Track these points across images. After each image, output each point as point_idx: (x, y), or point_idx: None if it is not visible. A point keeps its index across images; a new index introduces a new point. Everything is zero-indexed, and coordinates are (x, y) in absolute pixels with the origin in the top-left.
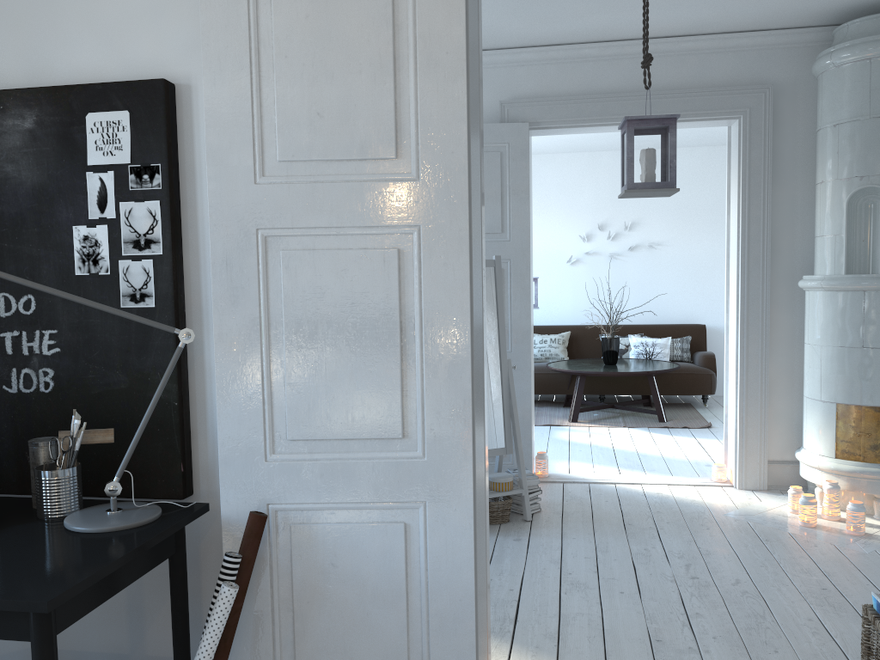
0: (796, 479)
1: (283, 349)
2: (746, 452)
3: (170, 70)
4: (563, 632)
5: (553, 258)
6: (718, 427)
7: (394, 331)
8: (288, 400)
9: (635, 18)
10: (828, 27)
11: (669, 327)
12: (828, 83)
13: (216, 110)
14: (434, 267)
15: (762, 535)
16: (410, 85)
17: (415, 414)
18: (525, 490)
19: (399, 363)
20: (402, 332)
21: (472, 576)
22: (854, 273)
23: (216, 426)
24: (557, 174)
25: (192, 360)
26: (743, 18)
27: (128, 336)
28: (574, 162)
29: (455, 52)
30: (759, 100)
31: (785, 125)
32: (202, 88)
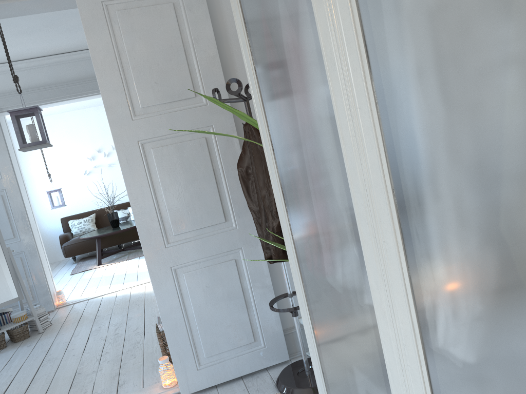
0: None
1: None
2: None
3: None
4: (30, 388)
5: (76, 173)
6: None
7: None
8: None
9: (34, 47)
10: None
11: None
12: None
13: None
14: None
15: None
16: None
17: None
18: (35, 316)
19: None
20: None
21: None
22: None
23: None
24: (65, 125)
25: None
26: None
27: None
28: (73, 116)
29: None
30: None
31: None
32: None
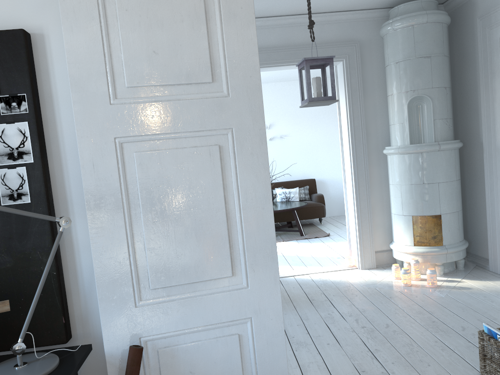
0: (389, 259)
1: (141, 224)
2: (363, 248)
3: (25, 22)
4: None
5: None
6: (333, 235)
7: (220, 203)
8: (149, 261)
9: (285, 2)
10: (385, 9)
11: (296, 182)
12: (390, 39)
13: (75, 50)
14: (244, 156)
15: (387, 295)
16: (218, 30)
17: (239, 258)
18: None
19: (226, 225)
20: (226, 203)
21: (286, 362)
22: (414, 143)
23: (86, 285)
24: None
25: (63, 239)
26: (343, 3)
27: (9, 226)
28: None
29: (246, 8)
30: (352, 50)
31: (366, 63)
32: (53, 36)
